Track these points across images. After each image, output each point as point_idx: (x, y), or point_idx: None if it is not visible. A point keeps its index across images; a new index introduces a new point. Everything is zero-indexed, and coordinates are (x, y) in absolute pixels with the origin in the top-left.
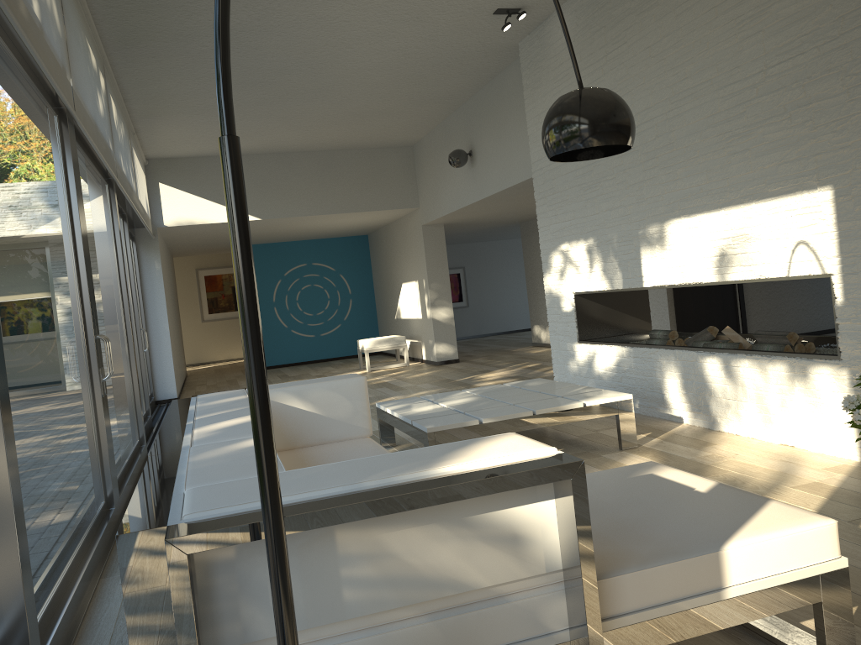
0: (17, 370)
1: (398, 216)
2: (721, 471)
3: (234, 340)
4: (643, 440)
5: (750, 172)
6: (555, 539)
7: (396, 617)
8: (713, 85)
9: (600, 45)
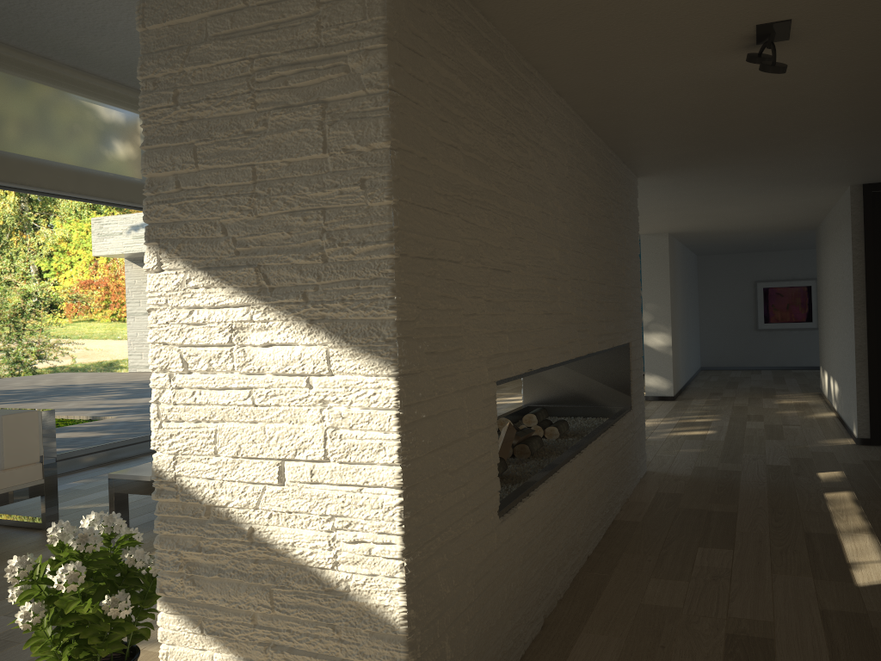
0: None
1: None
2: None
3: None
4: None
5: None
6: None
7: None
8: None
9: None
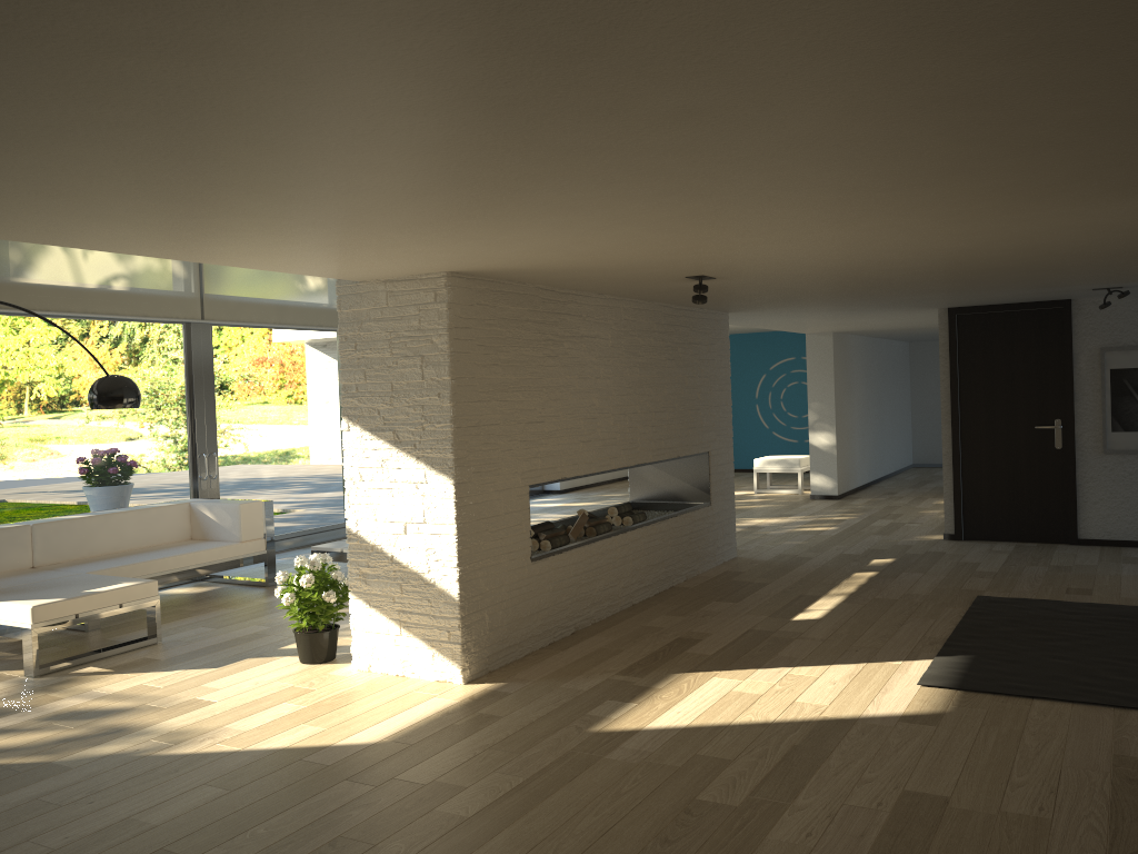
0: (31, 478)
1: None
2: None
3: None
4: None
5: None
6: None
7: None
8: None
9: None
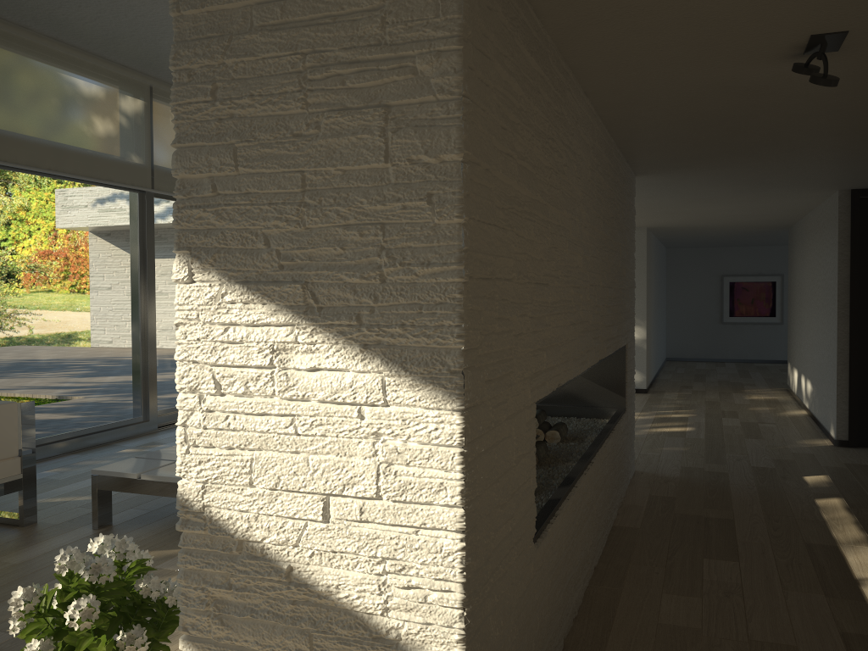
0: None
1: None
2: None
3: None
4: None
5: None
6: None
7: None
8: None
9: None
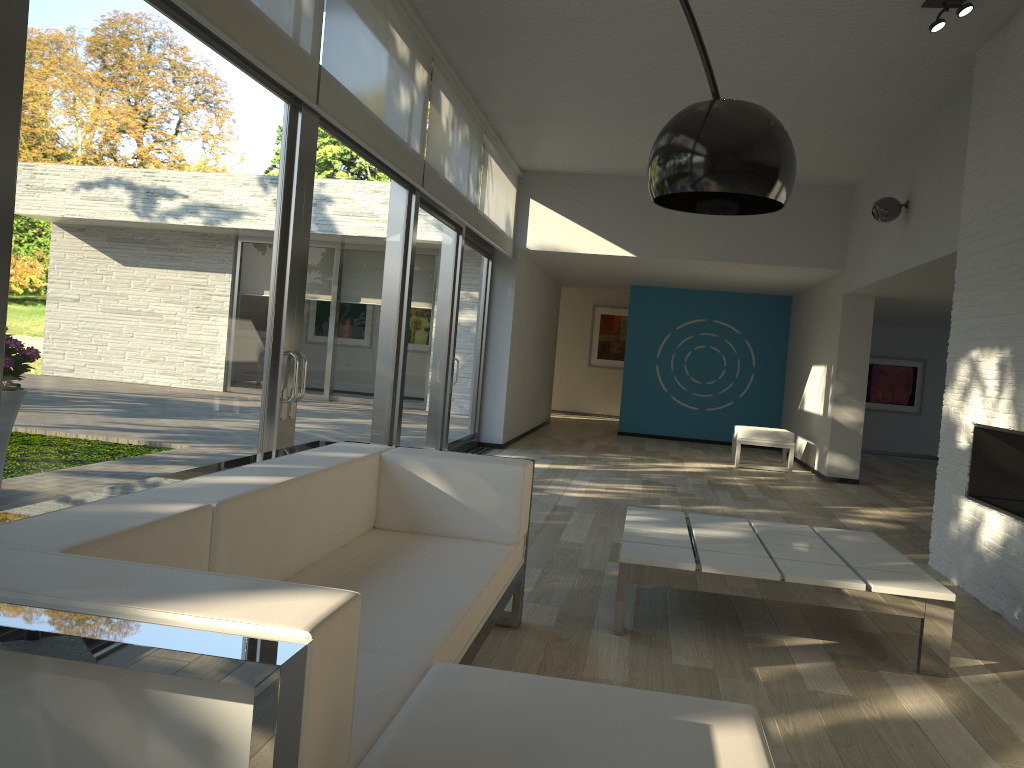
0: (67, 367)
1: (820, 277)
2: None
3: (618, 394)
4: (970, 669)
5: None
6: None
7: None
8: None
9: None
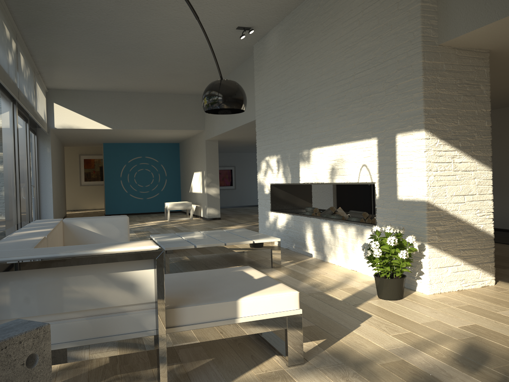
0: None
1: (193, 133)
2: (312, 280)
3: (98, 198)
4: (286, 264)
5: (346, 127)
6: (152, 287)
7: (70, 316)
8: (333, 79)
9: (288, 52)
